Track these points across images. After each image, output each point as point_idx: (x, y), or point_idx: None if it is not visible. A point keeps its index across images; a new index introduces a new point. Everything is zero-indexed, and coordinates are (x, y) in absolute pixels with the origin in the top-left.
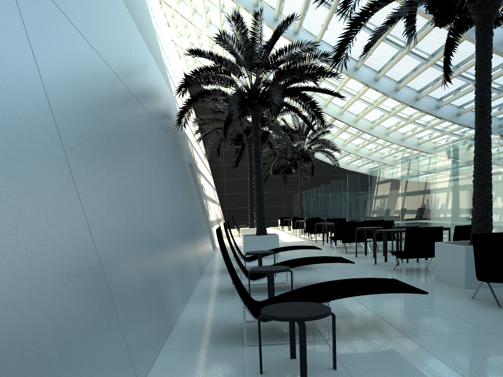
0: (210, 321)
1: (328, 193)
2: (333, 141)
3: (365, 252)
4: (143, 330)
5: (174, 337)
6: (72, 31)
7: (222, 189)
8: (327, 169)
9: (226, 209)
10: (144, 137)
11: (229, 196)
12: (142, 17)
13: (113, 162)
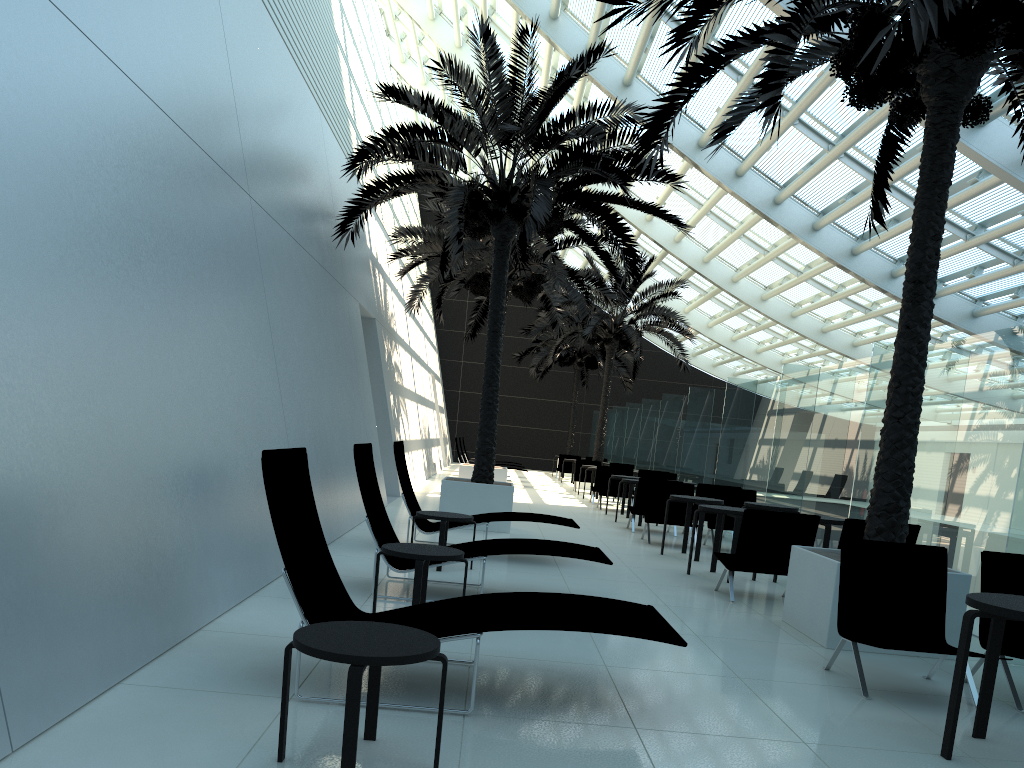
0: (267, 640)
1: (656, 419)
2: (689, 316)
3: (683, 546)
4: (68, 636)
5: (167, 662)
6: (31, 1)
7: (454, 380)
8: (673, 370)
9: (456, 423)
10: (219, 245)
11: (467, 396)
12: (300, 7)
13: (85, 283)
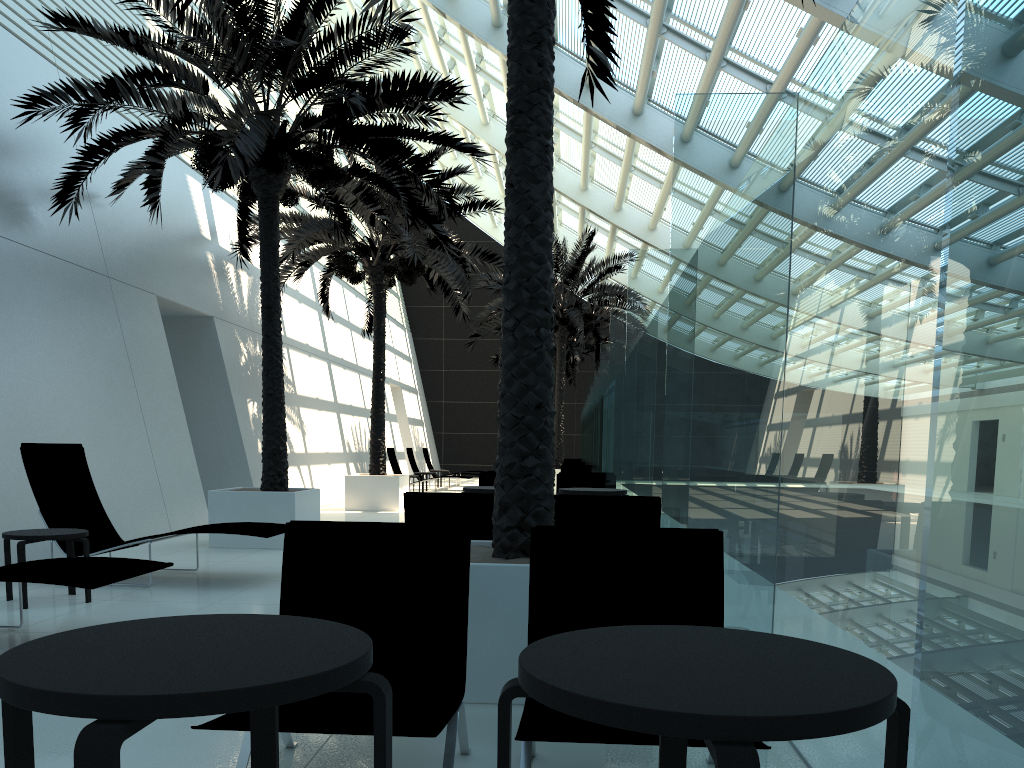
0: None
1: None
2: None
3: None
4: None
5: None
6: None
7: (436, 390)
8: None
9: (442, 435)
10: None
11: (451, 406)
12: None
13: None
